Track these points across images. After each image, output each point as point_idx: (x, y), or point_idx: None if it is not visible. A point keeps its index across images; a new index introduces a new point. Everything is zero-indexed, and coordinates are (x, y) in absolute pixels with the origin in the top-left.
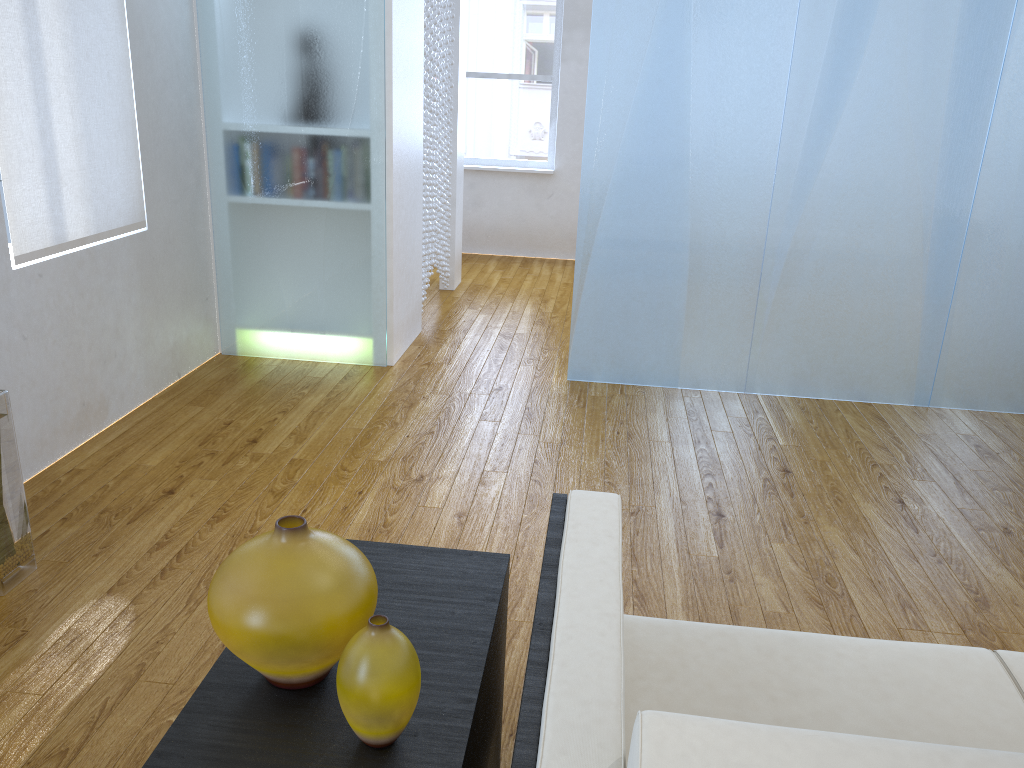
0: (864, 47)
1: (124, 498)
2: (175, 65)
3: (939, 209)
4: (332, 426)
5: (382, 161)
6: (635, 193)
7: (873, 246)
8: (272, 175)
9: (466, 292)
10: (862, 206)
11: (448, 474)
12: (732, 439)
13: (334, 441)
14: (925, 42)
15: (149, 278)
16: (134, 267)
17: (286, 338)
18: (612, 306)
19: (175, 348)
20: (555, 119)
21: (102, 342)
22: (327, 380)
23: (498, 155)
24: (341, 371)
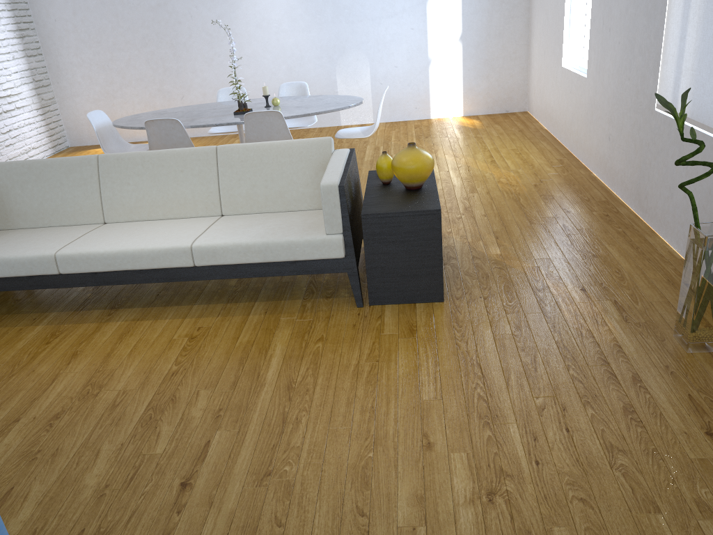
0: None
1: None
2: None
3: None
4: None
5: None
6: None
7: None
8: None
9: None
10: None
11: (463, 510)
12: None
13: None
14: None
15: None
16: None
17: None
18: None
19: None
20: None
21: None
22: None
23: None
24: None
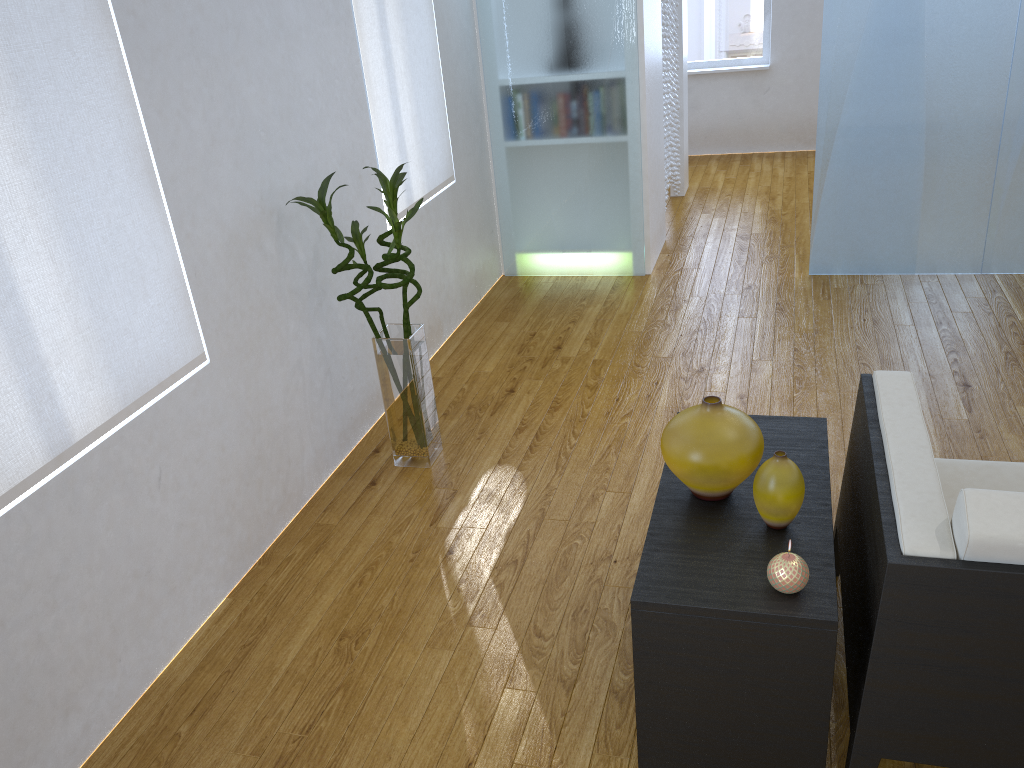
0: None
1: (480, 397)
2: (463, 38)
3: None
4: (616, 331)
5: (636, 97)
6: (871, 99)
7: None
8: (542, 120)
9: (696, 197)
10: None
11: (723, 365)
12: (972, 318)
13: (622, 343)
14: None
15: (458, 221)
16: (450, 214)
17: (558, 258)
18: (850, 205)
19: (476, 275)
20: (769, 14)
21: (436, 277)
22: (599, 292)
23: (713, 57)
24: (608, 283)
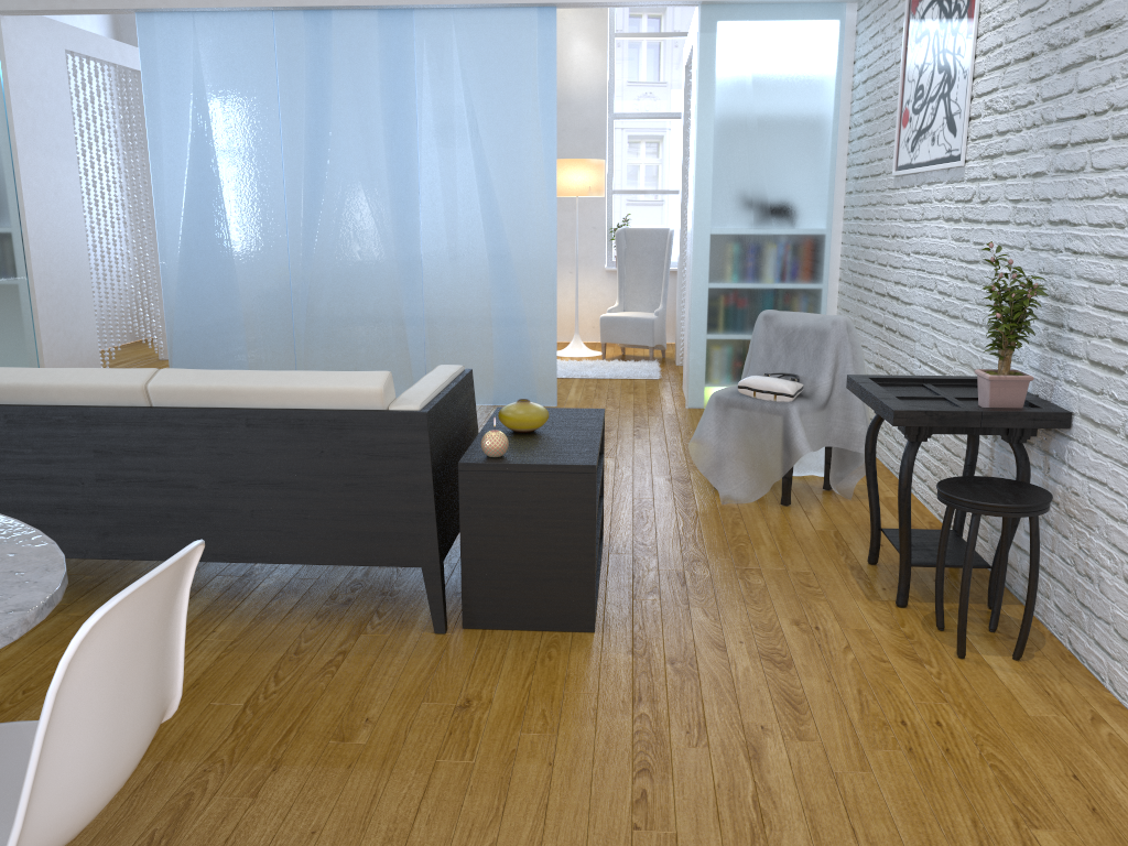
0: (328, 156)
1: None
2: None
3: (401, 262)
4: None
5: (21, 248)
6: (197, 262)
7: (363, 290)
8: None
9: None
10: (350, 262)
11: None
12: None
13: None
14: (366, 151)
15: None
16: None
17: None
18: (195, 343)
19: None
20: None
21: None
22: None
23: None
24: None
